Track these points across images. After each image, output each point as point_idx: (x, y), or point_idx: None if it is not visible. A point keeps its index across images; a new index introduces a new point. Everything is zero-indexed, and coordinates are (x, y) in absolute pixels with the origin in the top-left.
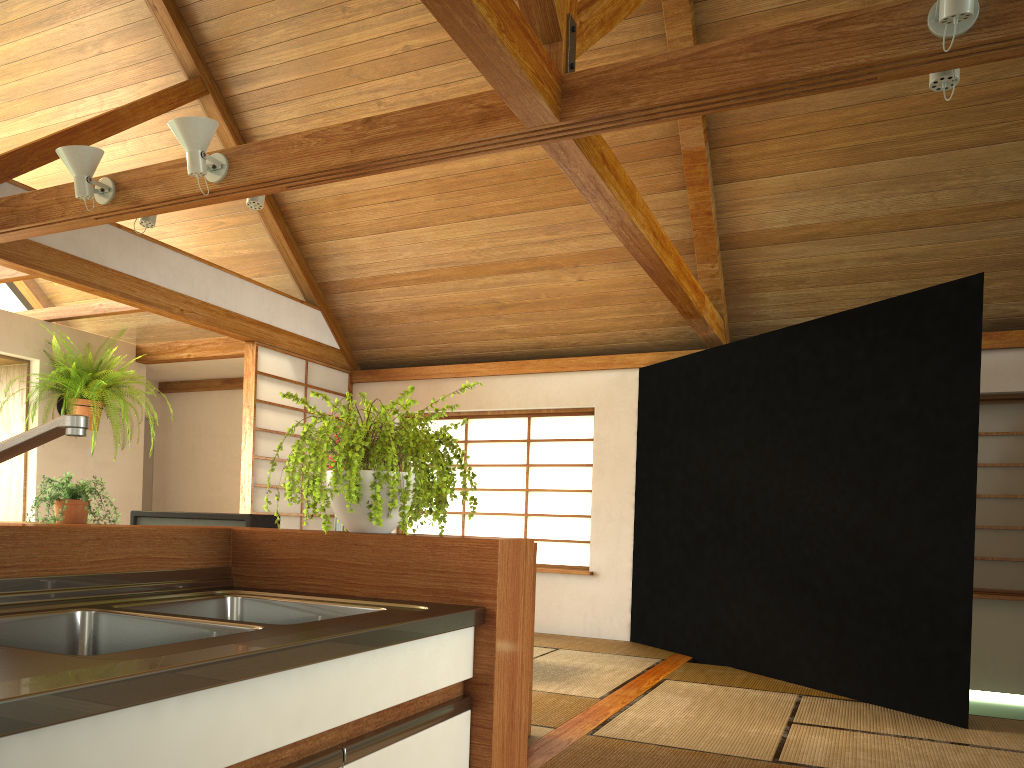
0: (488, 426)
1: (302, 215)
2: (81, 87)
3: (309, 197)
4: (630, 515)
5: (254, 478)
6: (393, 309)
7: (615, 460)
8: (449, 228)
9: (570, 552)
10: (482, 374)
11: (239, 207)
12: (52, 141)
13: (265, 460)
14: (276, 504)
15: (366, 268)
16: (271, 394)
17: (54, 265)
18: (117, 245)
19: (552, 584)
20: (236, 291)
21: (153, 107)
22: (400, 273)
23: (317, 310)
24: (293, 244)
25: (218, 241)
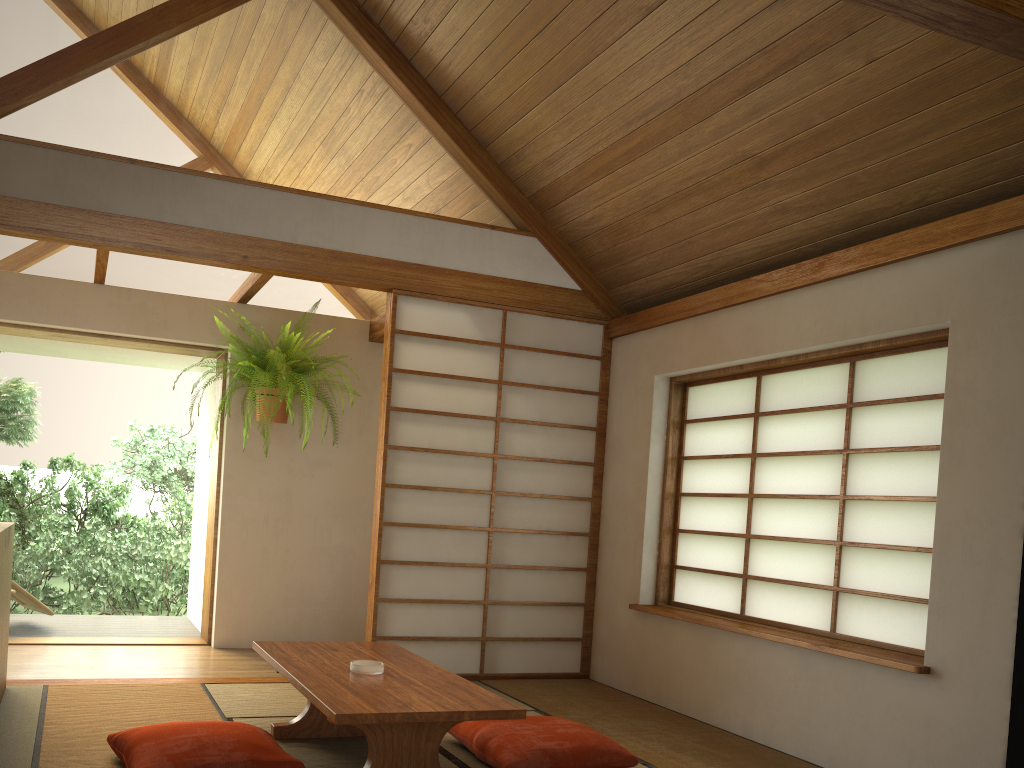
0: (789, 385)
1: (466, 101)
2: (90, 4)
3: (460, 70)
4: (1013, 553)
5: (388, 476)
6: (623, 212)
7: (986, 433)
8: (626, 44)
9: (912, 622)
10: (761, 294)
11: (375, 112)
12: (24, 73)
13: (412, 452)
14: (435, 513)
15: (564, 156)
16: (426, 361)
17: (26, 220)
18: (131, 185)
19: (855, 680)
20: (353, 224)
21: (195, 4)
22: (604, 150)
23: (528, 237)
24: (472, 148)
25: (332, 162)
